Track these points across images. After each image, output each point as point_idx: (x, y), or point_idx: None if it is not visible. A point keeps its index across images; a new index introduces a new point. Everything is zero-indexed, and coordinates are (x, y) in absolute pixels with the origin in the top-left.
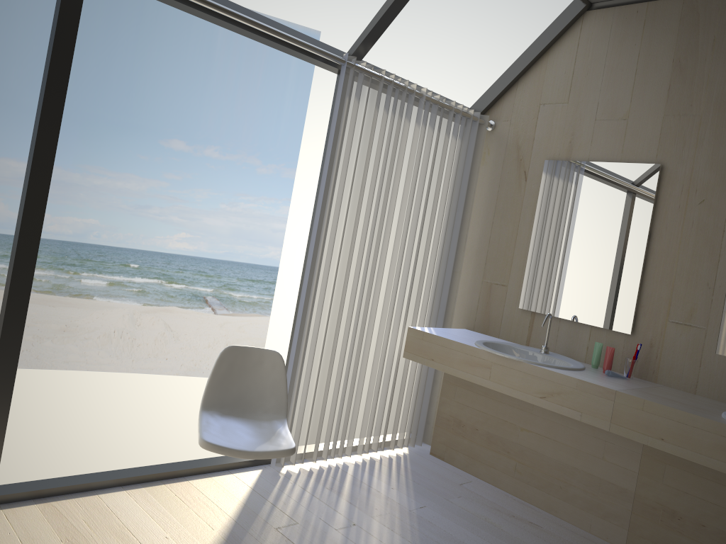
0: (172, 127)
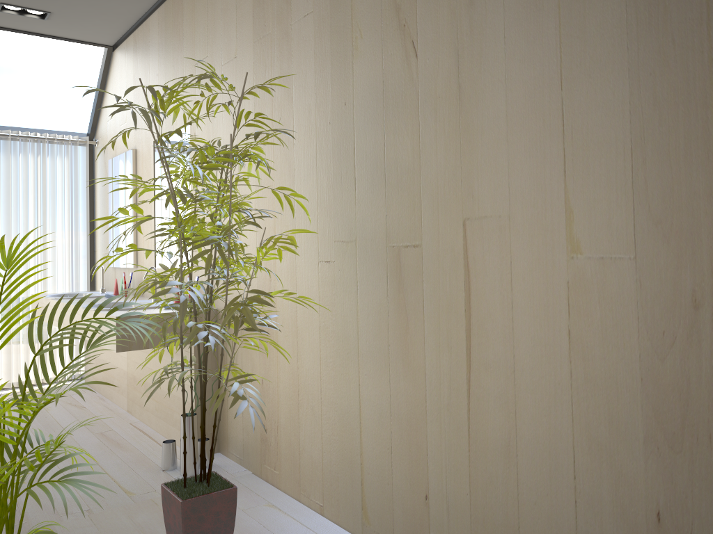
0: None
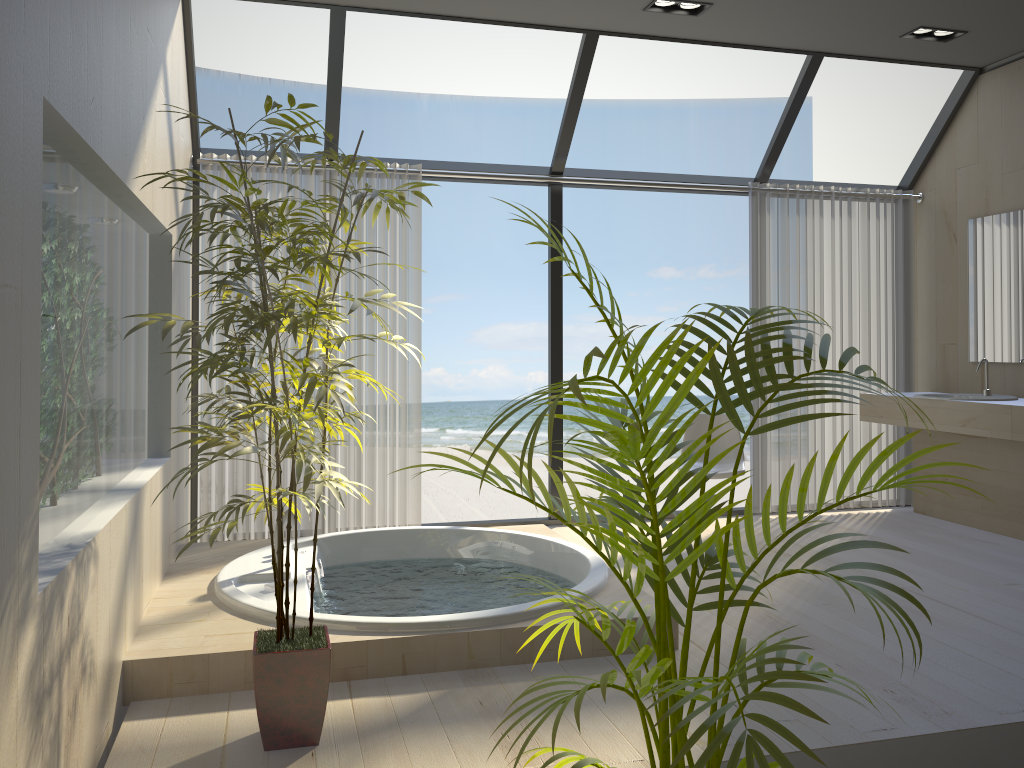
0: (657, 254)
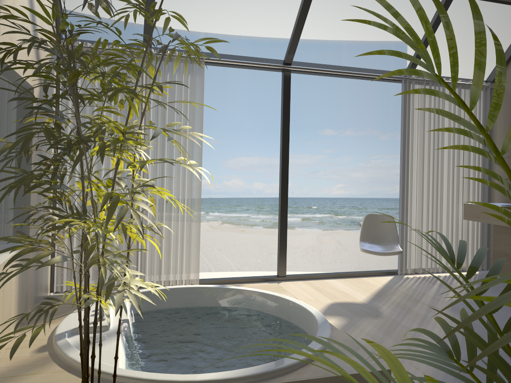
0: (324, 122)
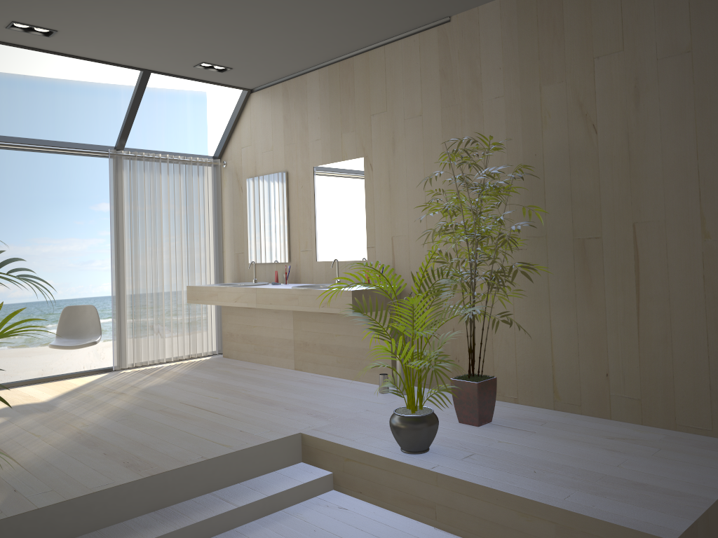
0: (98, 193)
